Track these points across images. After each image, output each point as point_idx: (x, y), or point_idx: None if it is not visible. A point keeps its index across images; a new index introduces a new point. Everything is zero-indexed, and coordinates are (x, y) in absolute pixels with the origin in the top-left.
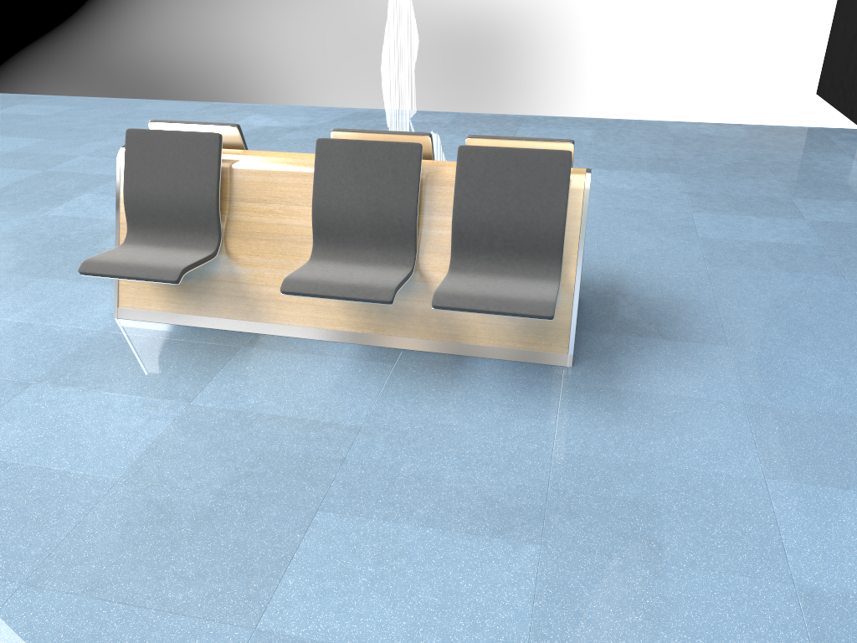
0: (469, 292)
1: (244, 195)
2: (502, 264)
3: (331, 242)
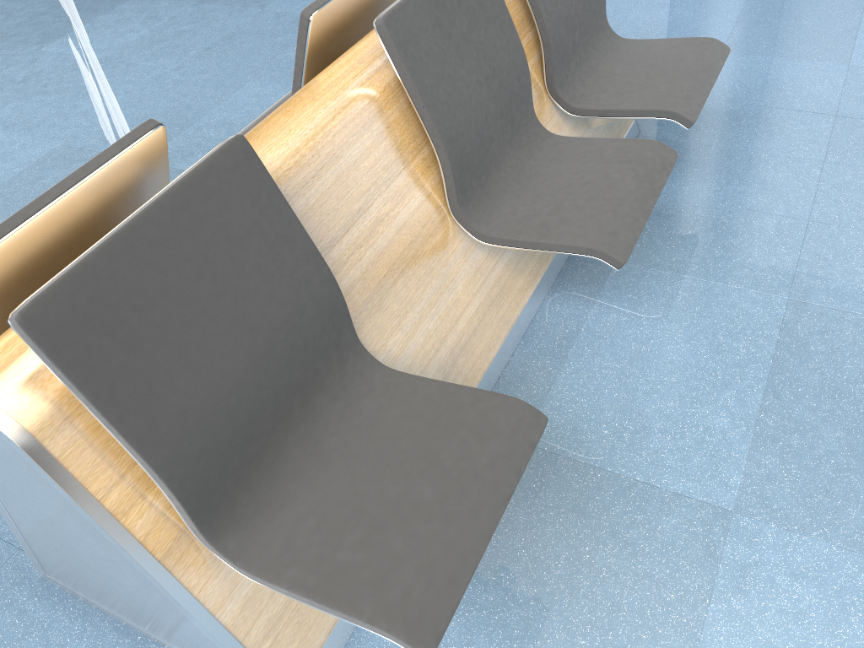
0: (677, 87)
1: (329, 232)
2: (585, 59)
3: (475, 186)
